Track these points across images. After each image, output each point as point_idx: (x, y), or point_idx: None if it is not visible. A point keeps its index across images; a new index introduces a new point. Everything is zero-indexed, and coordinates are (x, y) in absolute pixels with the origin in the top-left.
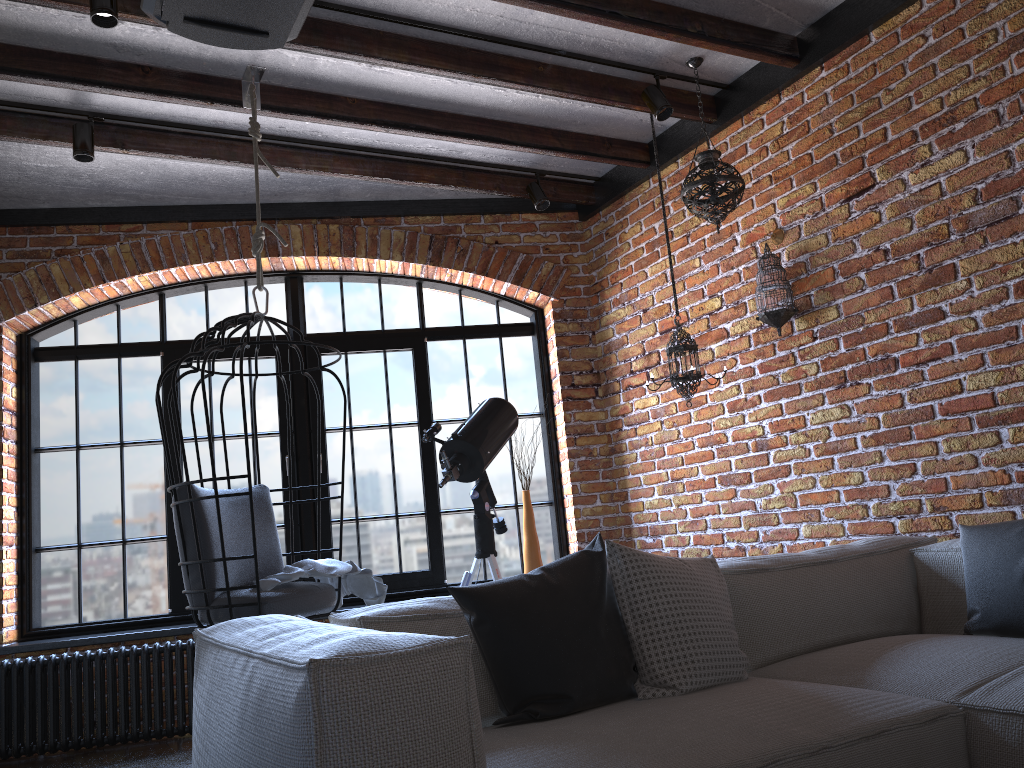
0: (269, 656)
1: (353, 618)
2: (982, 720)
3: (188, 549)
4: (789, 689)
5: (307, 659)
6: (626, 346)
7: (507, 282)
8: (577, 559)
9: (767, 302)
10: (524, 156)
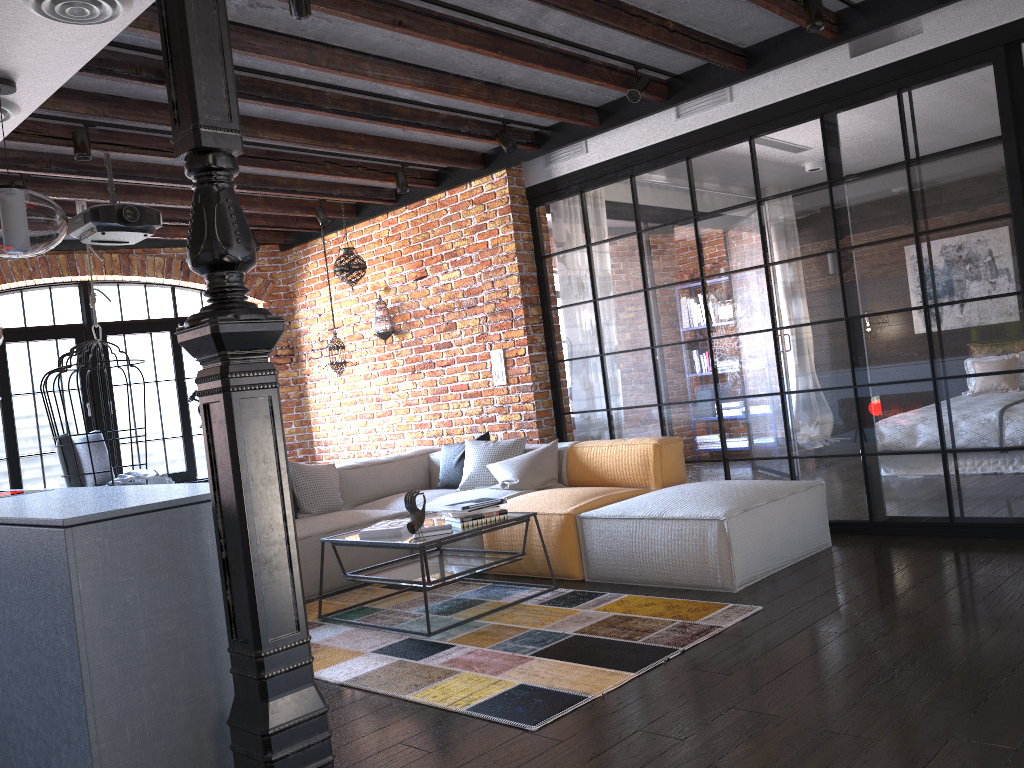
0: None
1: None
2: None
3: (69, 468)
4: (354, 511)
5: None
6: (309, 334)
7: None
8: None
9: (379, 327)
10: None
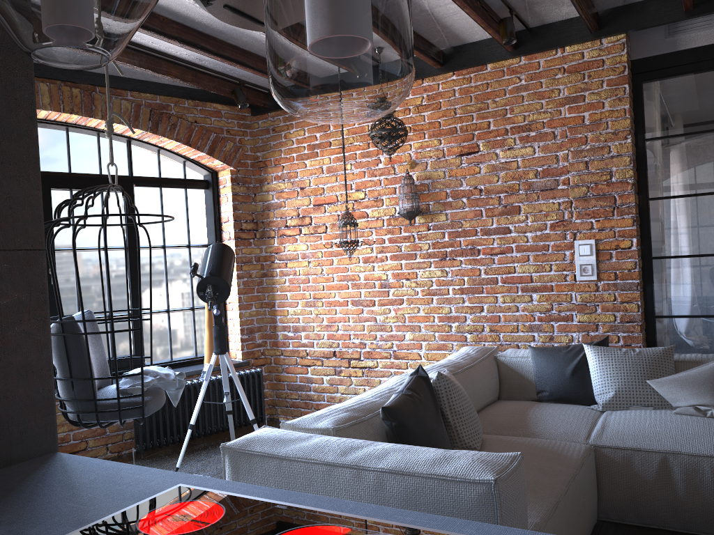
0: (402, 471)
1: (325, 428)
2: (602, 451)
3: (73, 368)
4: (520, 443)
5: (473, 476)
6: (283, 208)
7: (204, 153)
8: (419, 382)
9: (408, 205)
10: (241, 71)
